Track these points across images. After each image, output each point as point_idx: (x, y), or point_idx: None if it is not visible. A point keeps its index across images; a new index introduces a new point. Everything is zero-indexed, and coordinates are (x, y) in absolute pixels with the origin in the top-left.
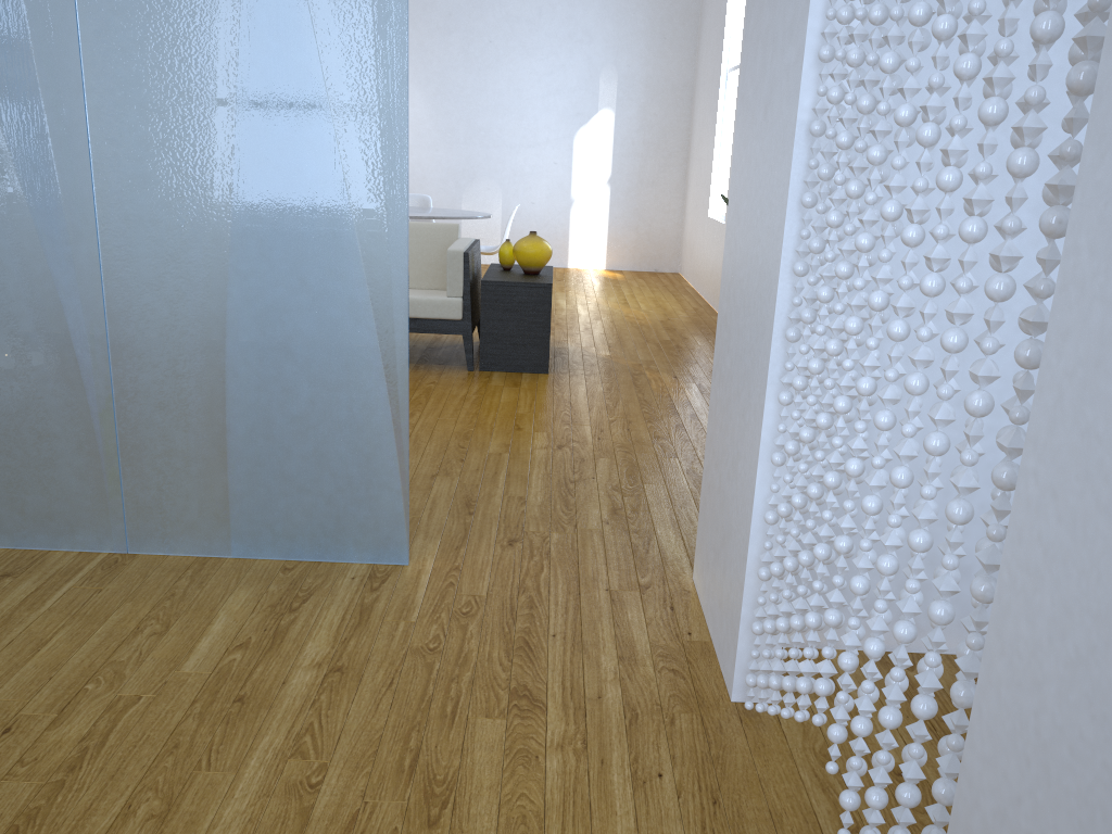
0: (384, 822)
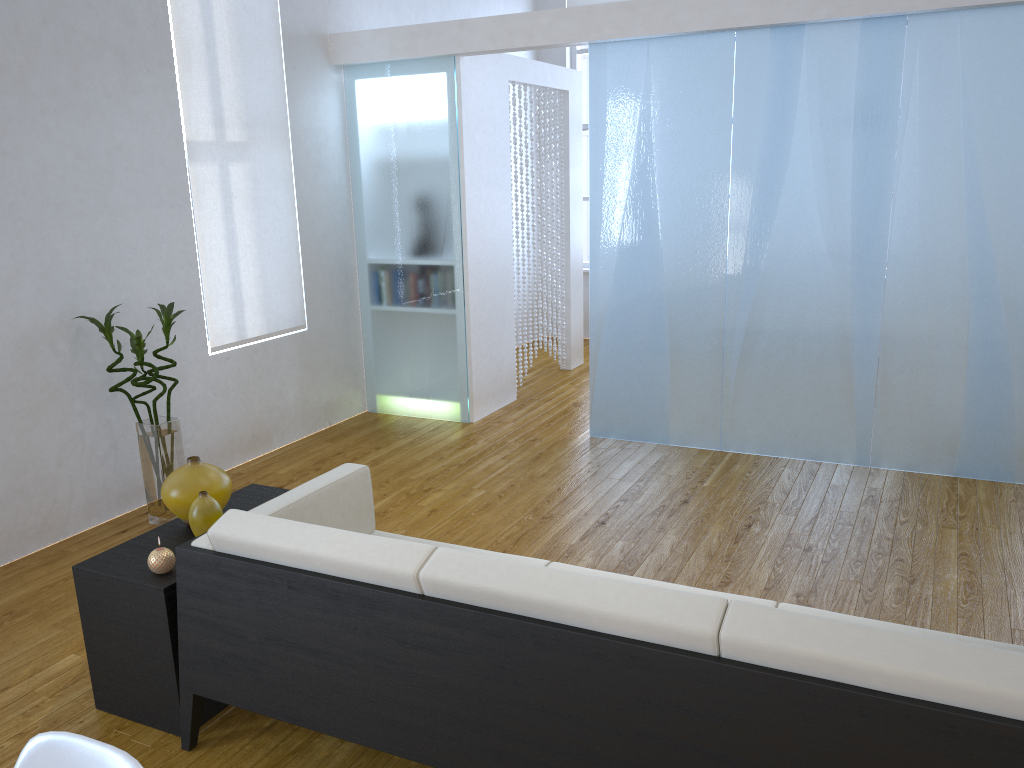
0: None
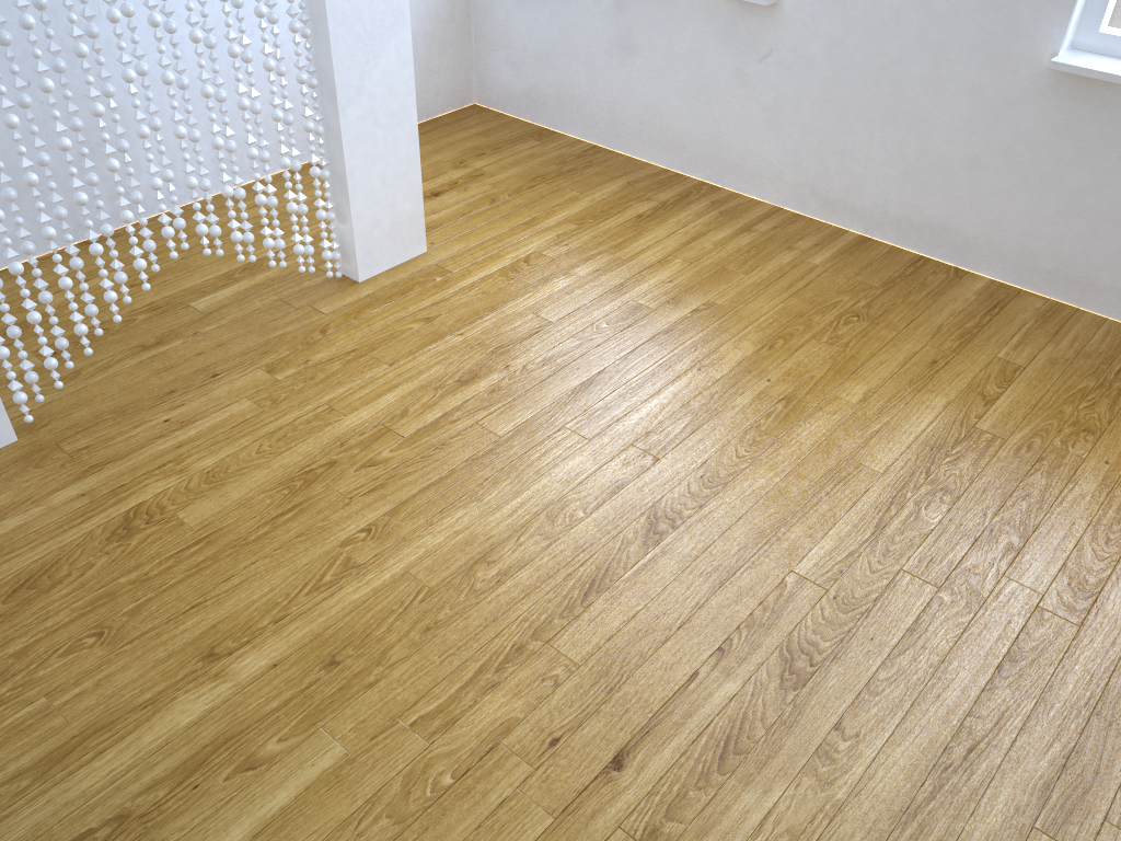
0: (356, 478)
